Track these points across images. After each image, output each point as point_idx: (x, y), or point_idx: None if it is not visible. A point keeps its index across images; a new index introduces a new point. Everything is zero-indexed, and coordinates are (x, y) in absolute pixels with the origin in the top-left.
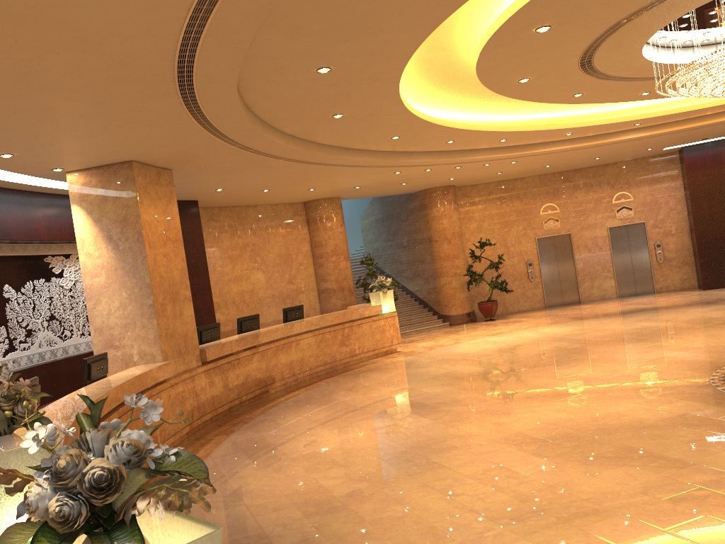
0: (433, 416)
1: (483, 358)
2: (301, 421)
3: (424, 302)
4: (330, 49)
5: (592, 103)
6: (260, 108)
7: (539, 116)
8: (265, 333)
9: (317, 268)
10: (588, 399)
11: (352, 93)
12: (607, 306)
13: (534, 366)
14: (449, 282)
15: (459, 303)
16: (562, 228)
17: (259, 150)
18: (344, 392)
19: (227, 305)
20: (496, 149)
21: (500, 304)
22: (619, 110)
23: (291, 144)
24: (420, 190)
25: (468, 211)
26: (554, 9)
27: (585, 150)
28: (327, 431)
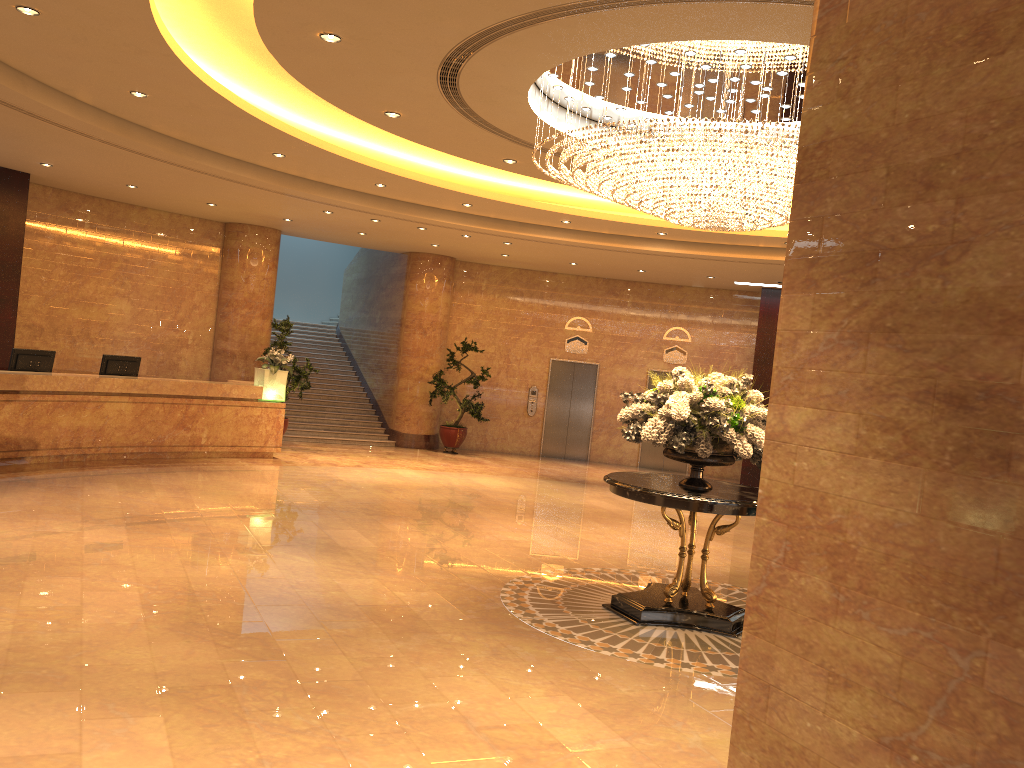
0: (139, 536)
1: (345, 489)
2: None
3: (377, 407)
4: None
5: (550, 181)
6: None
7: (524, 186)
8: (41, 379)
9: (219, 318)
10: (343, 563)
11: (122, 62)
12: (604, 472)
13: (375, 513)
14: (410, 388)
15: (416, 419)
16: (589, 355)
17: (36, 114)
18: (109, 485)
19: (57, 334)
20: (469, 216)
21: (478, 436)
22: None
23: (89, 119)
24: (405, 251)
25: (467, 298)
26: (314, 10)
27: (605, 253)
28: None
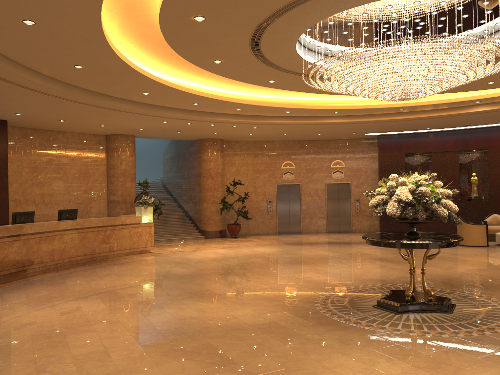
0: (111, 304)
1: (197, 263)
2: (18, 297)
3: (192, 219)
4: (19, 3)
5: (289, 90)
6: (1, 48)
7: (266, 96)
8: (31, 226)
9: (109, 184)
10: (226, 303)
11: (74, 48)
12: (314, 237)
13: (221, 274)
14: (209, 207)
15: (214, 223)
16: (295, 179)
17: (21, 84)
18: (77, 278)
19: (28, 203)
20: (237, 115)
21: (245, 227)
22: (326, 101)
23: (49, 84)
24: (197, 139)
25: (231, 159)
26: (196, 2)
27: (305, 126)
28: (25, 307)
